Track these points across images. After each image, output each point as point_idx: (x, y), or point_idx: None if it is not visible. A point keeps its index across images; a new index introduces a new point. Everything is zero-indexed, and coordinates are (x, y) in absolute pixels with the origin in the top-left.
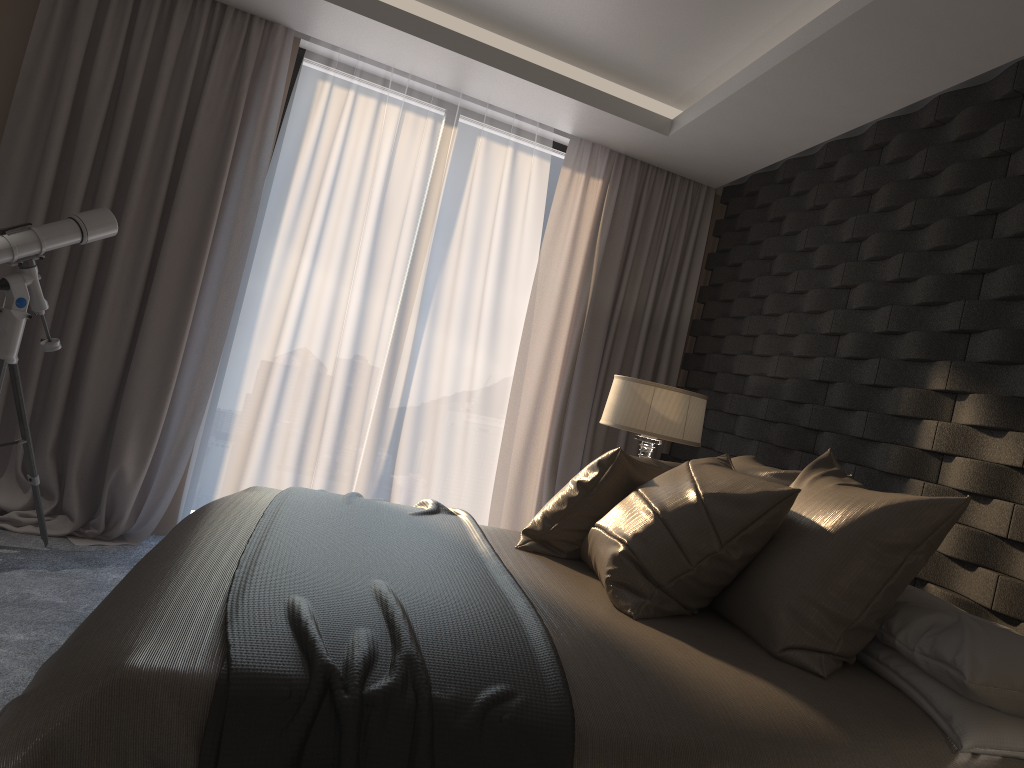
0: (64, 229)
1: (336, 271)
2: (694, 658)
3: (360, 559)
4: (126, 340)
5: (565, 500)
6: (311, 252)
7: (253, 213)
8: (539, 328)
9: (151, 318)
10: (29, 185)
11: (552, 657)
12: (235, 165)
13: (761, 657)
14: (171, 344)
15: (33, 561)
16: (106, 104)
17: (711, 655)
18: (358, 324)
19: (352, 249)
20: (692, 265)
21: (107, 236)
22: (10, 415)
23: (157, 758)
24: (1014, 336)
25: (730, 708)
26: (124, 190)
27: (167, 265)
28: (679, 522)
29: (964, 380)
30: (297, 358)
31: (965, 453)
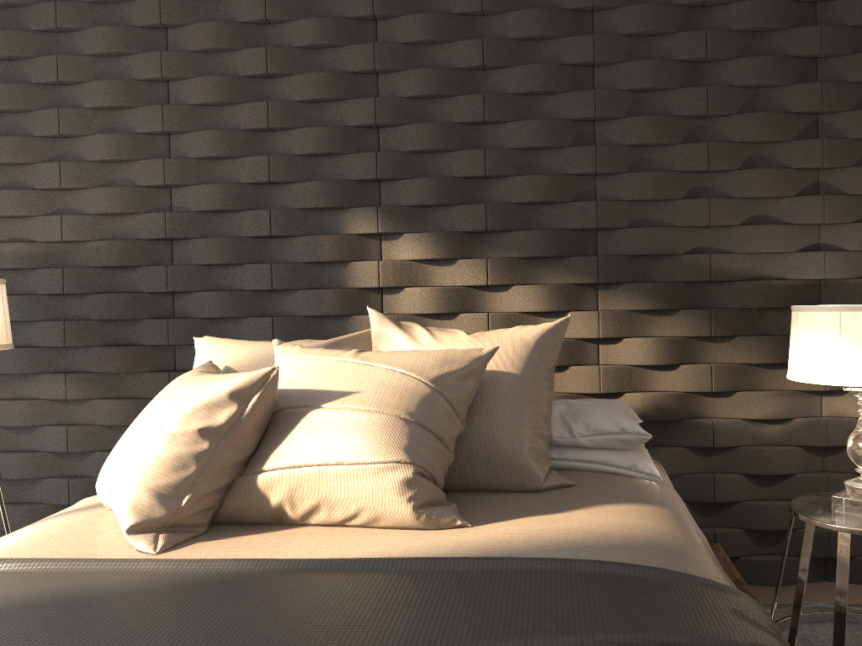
0: None
1: None
2: (574, 519)
3: None
4: None
5: (189, 460)
6: None
7: None
8: None
9: None
10: None
11: (669, 571)
12: None
13: (540, 496)
14: None
15: None
16: None
17: (559, 512)
18: None
19: None
20: None
21: None
22: None
23: None
24: (445, 183)
25: (660, 530)
26: None
27: None
28: (431, 417)
29: (397, 223)
30: None
31: (414, 283)
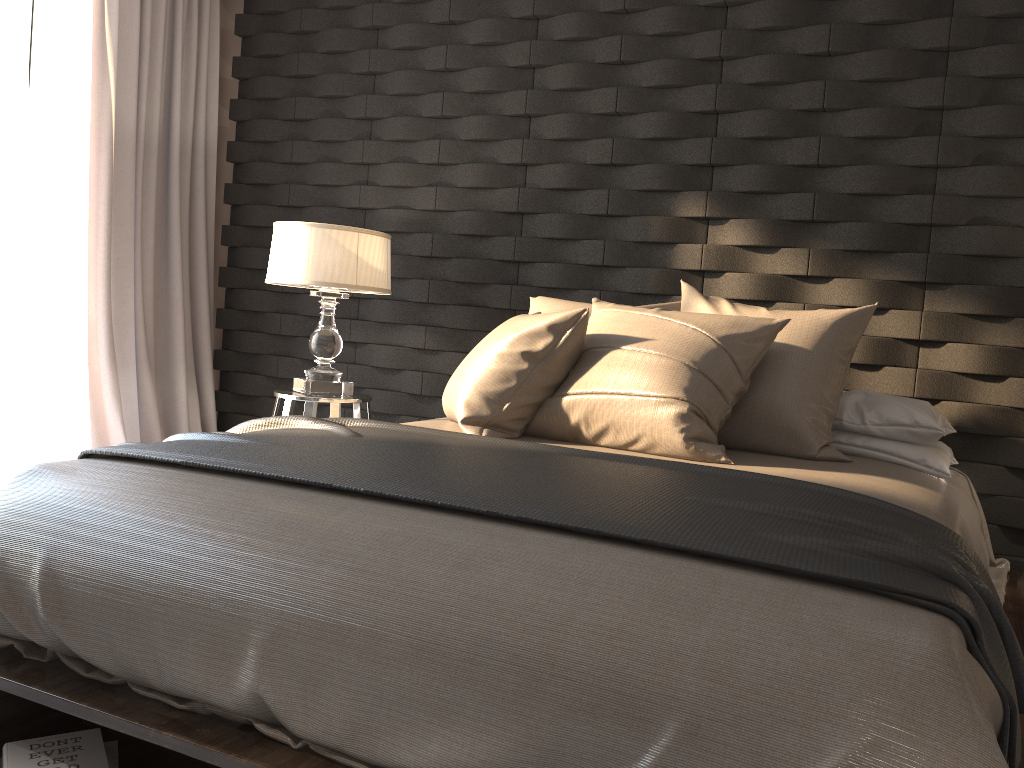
0: None
1: None
2: (831, 475)
3: (600, 488)
4: None
5: (511, 375)
6: None
7: None
8: (51, 159)
9: None
10: None
11: (887, 502)
12: None
13: (811, 462)
14: None
15: None
16: None
17: (820, 470)
18: None
19: None
20: (208, 70)
21: None
22: None
23: (995, 709)
24: (776, 171)
25: (914, 498)
26: None
27: None
28: (713, 369)
29: (724, 208)
30: None
31: (735, 269)
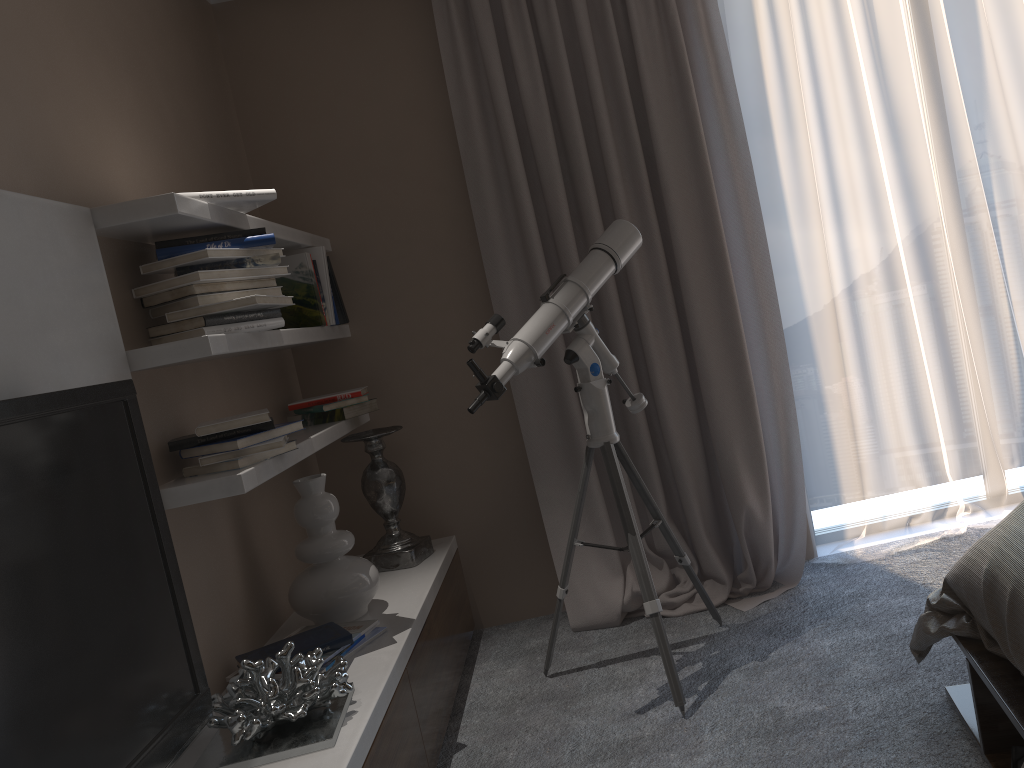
0: (596, 264)
1: (861, 175)
2: None
3: None
4: (683, 363)
5: None
6: (821, 167)
7: (744, 152)
8: None
9: (698, 326)
10: (515, 239)
11: None
12: (699, 107)
13: None
14: (731, 346)
15: (731, 653)
16: (547, 108)
17: None
18: (912, 228)
19: (871, 138)
20: None
21: (634, 252)
22: (607, 492)
23: None
24: None
25: None
26: (603, 197)
27: (687, 258)
28: None
29: None
30: (863, 301)
31: None
